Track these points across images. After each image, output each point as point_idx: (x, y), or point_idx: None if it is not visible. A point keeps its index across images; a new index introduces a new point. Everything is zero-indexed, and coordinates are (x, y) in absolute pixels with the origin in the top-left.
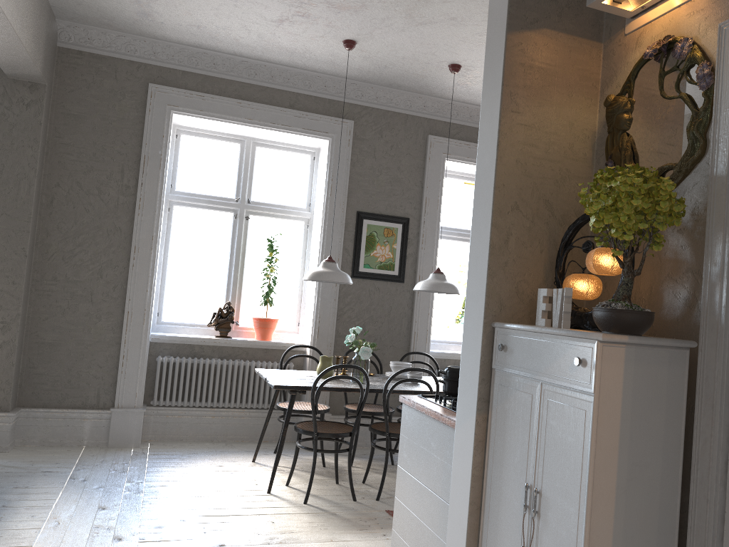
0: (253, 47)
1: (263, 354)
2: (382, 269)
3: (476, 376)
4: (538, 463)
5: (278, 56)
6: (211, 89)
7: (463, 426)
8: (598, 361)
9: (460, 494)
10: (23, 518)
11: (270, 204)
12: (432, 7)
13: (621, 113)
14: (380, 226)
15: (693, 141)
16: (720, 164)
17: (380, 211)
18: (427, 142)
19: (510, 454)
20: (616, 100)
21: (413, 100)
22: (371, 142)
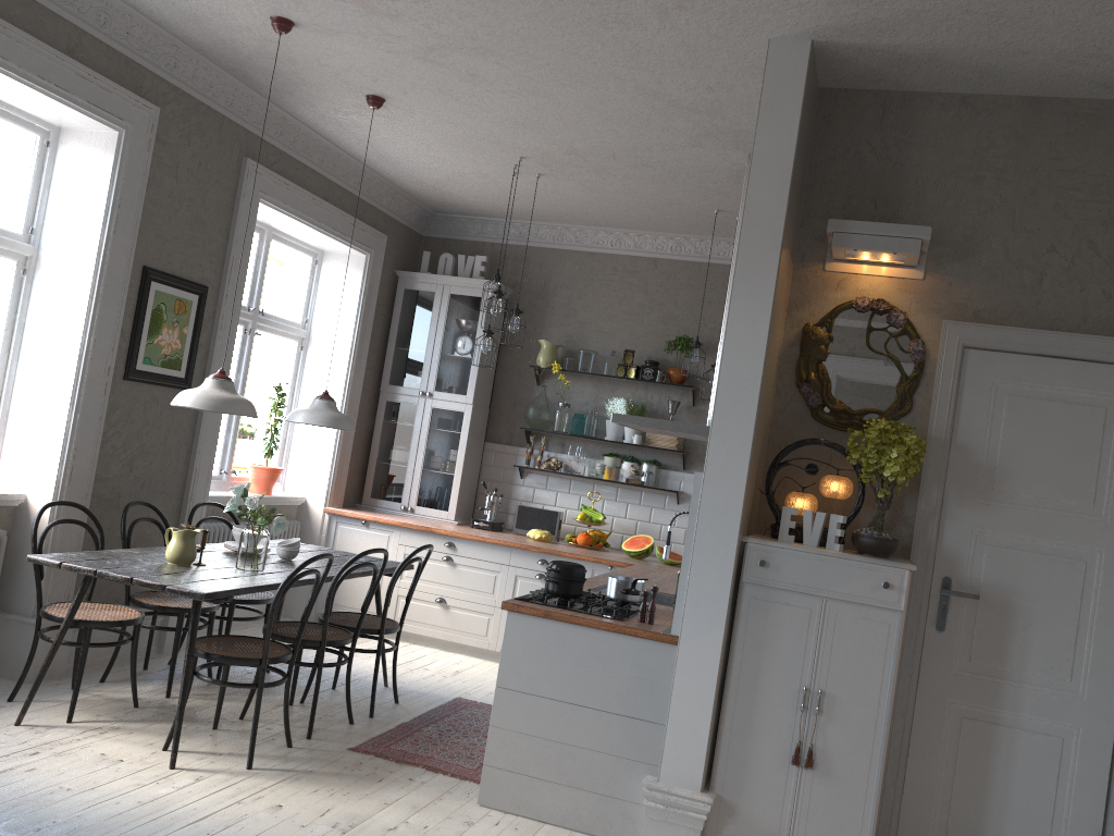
0: None
1: None
2: (166, 367)
3: (725, 590)
4: (820, 668)
5: None
6: None
7: (698, 639)
8: (907, 586)
9: (694, 707)
10: None
11: None
12: (474, 59)
13: (822, 345)
14: (171, 295)
15: (902, 399)
16: (938, 430)
17: (173, 271)
18: (243, 169)
19: (773, 662)
20: (819, 331)
21: (239, 98)
22: (175, 150)
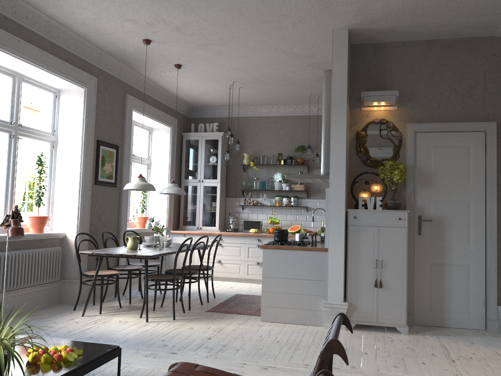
0: (76, 19)
1: (39, 243)
2: (108, 179)
3: (342, 228)
4: (380, 251)
5: (81, 28)
6: (22, 36)
7: (335, 247)
8: (407, 218)
9: (337, 272)
10: (100, 369)
11: (31, 128)
12: (220, 47)
13: (364, 138)
14: (107, 150)
15: (395, 153)
16: (409, 163)
17: (107, 140)
18: (126, 98)
19: (363, 252)
20: (362, 133)
21: (122, 70)
22: (103, 93)
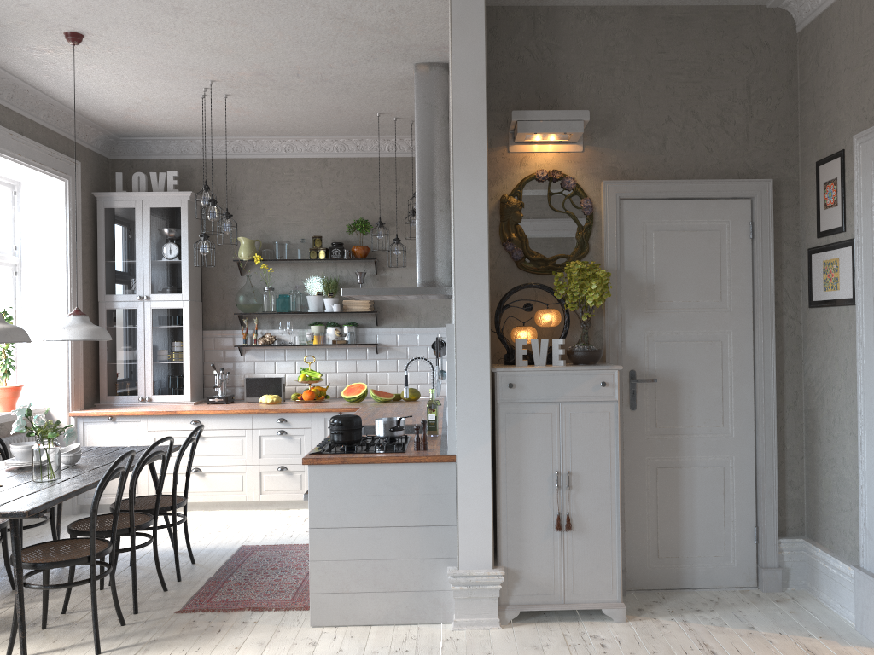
0: None
1: None
2: None
3: (486, 411)
4: (565, 455)
5: None
6: None
7: (472, 453)
8: (618, 381)
9: (477, 506)
10: None
11: None
12: None
13: (517, 211)
14: None
15: (581, 244)
16: (611, 263)
17: None
18: None
19: (530, 459)
20: (513, 200)
21: None
22: None
